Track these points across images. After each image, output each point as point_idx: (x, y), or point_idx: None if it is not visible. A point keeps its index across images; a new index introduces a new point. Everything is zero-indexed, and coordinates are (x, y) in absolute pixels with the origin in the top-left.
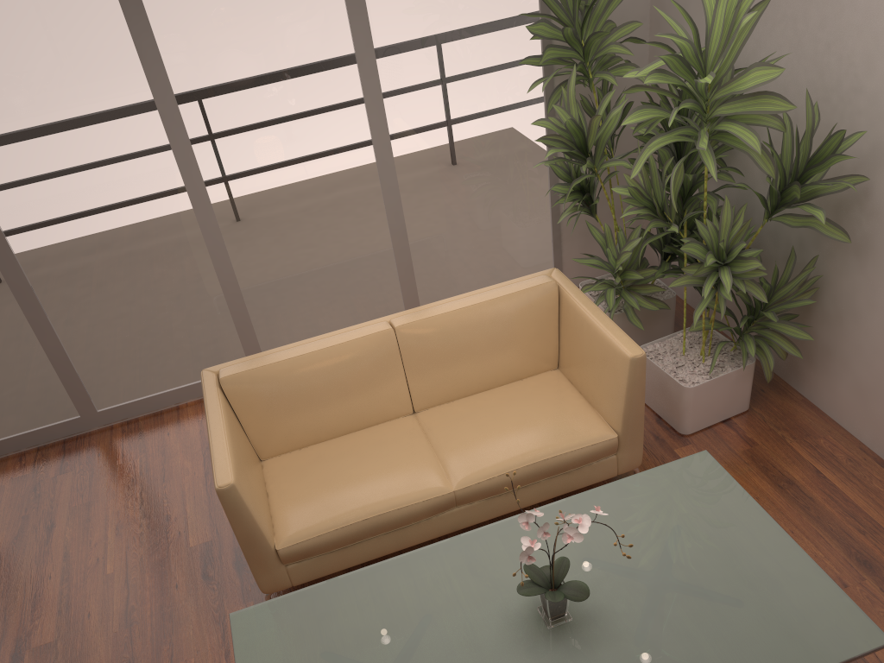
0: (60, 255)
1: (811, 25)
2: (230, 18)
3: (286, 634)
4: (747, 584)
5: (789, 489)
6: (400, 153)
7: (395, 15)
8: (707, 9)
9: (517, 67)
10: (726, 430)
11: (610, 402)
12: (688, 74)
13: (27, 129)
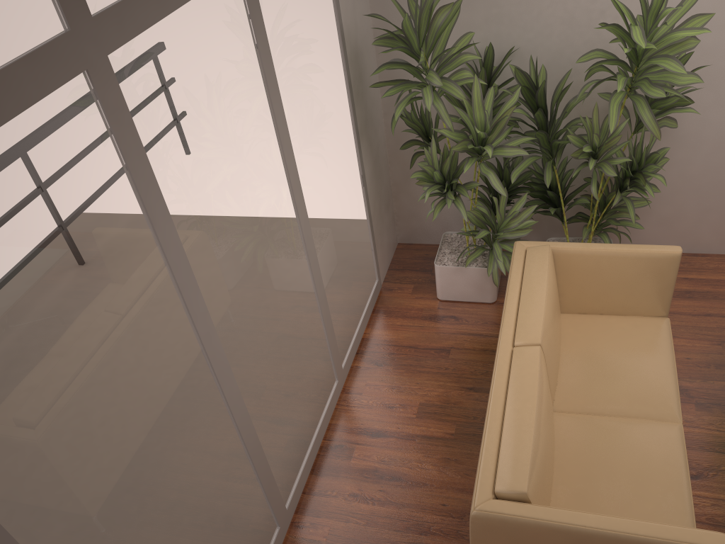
0: None
1: (582, 2)
2: (205, 133)
3: None
4: None
5: (695, 295)
6: (312, 222)
7: (290, 84)
8: None
9: (342, 108)
10: None
11: (653, 299)
12: (651, 38)
13: (65, 407)
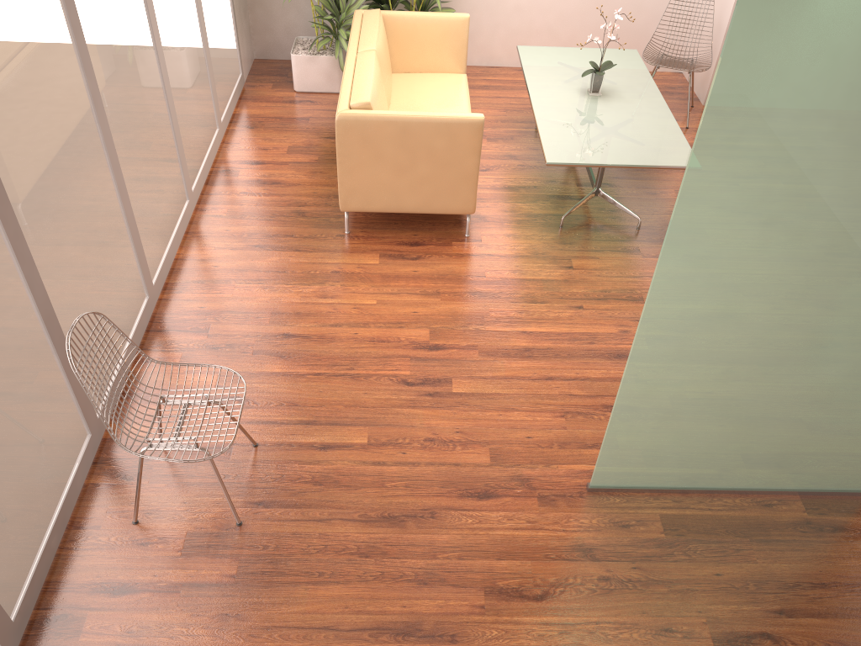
0: (118, 99)
1: None
2: None
3: (571, 149)
4: (599, 60)
5: (490, 88)
6: None
7: None
8: None
9: None
10: None
11: (455, 58)
12: None
13: None
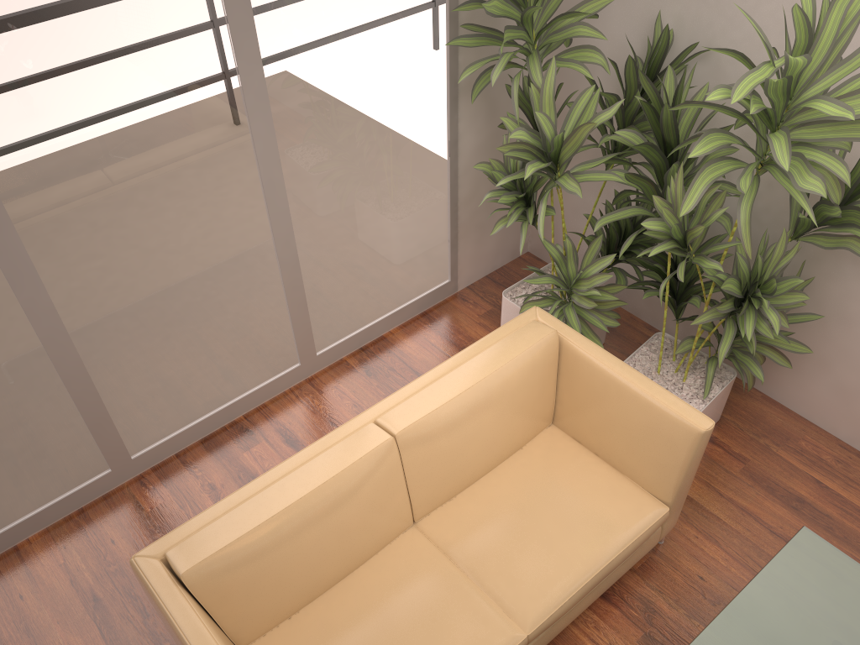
0: None
1: (818, 9)
2: None
3: None
4: None
5: (804, 510)
6: (291, 165)
7: None
8: (804, 11)
9: (421, 42)
10: (711, 447)
11: (658, 473)
12: (782, 95)
13: None
